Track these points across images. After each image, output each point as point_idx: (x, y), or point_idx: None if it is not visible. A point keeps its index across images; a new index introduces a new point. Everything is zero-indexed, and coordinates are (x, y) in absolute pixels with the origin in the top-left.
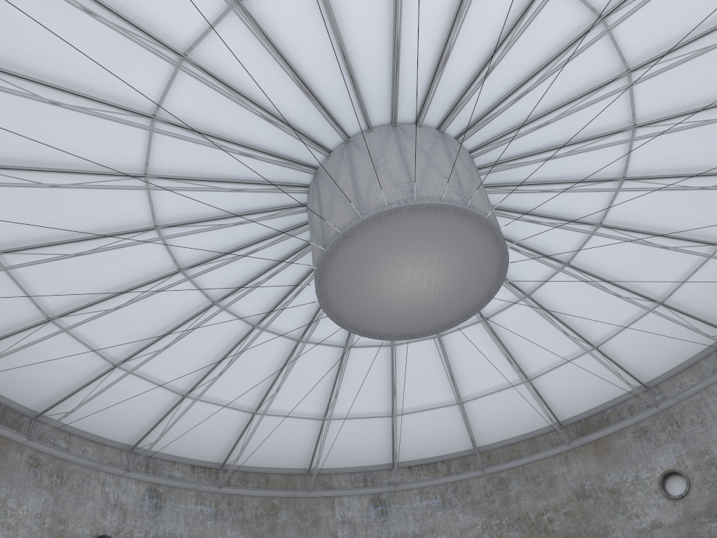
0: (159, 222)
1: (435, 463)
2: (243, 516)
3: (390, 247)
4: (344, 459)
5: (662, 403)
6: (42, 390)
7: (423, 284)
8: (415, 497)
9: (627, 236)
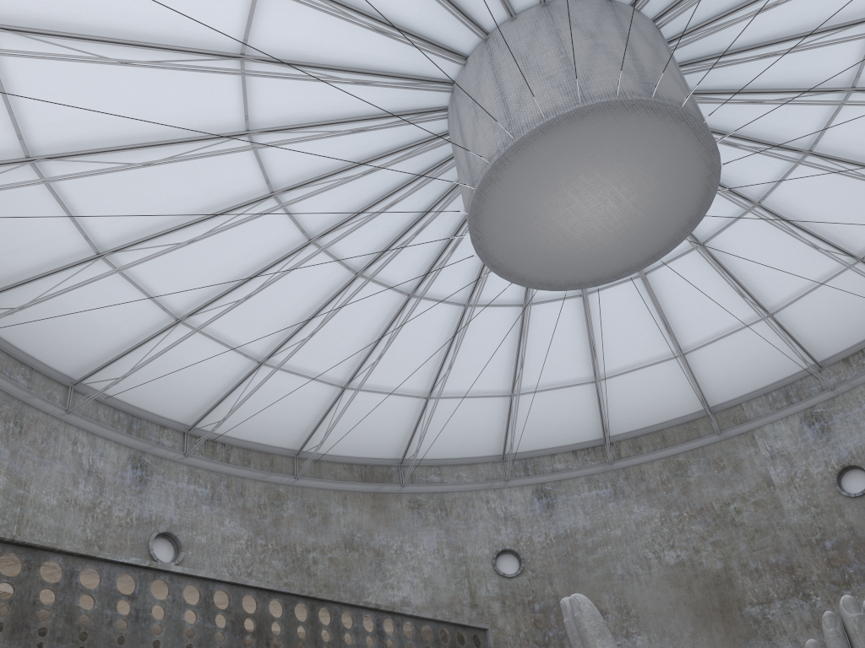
0: (358, 267)
1: None
2: (647, 487)
3: (532, 196)
4: (747, 383)
5: None
6: (389, 441)
7: (611, 205)
8: (864, 395)
9: None
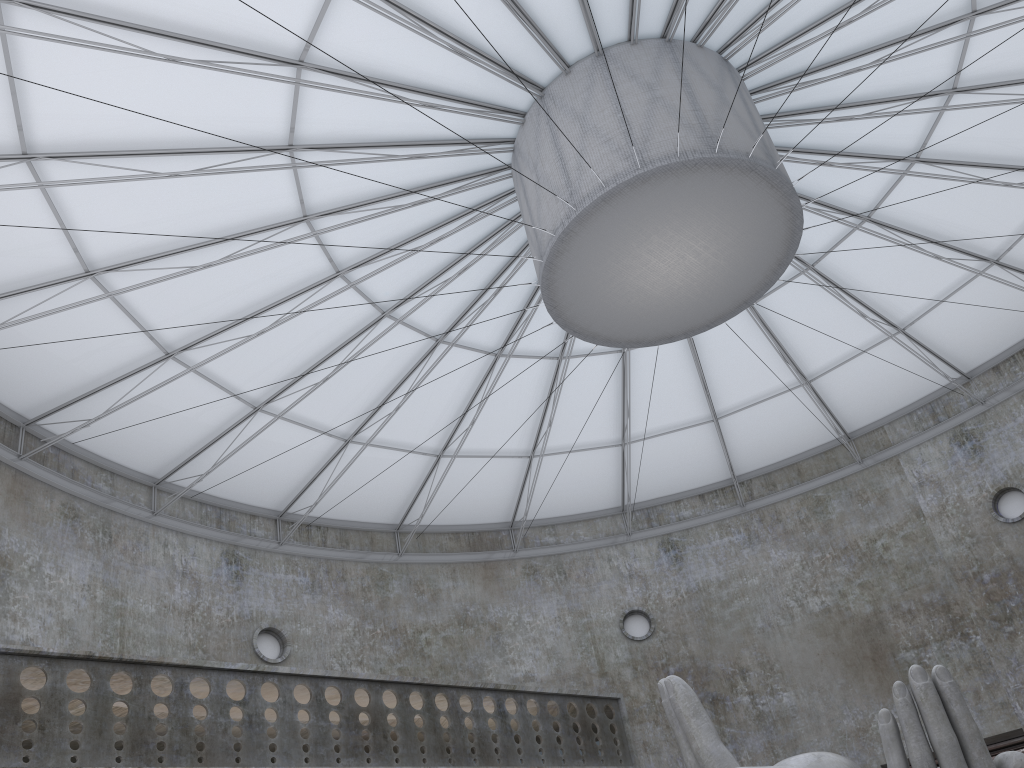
0: (438, 333)
1: None
2: (784, 528)
3: (604, 261)
4: (887, 403)
5: None
6: (495, 505)
7: (690, 259)
8: (1017, 408)
9: None
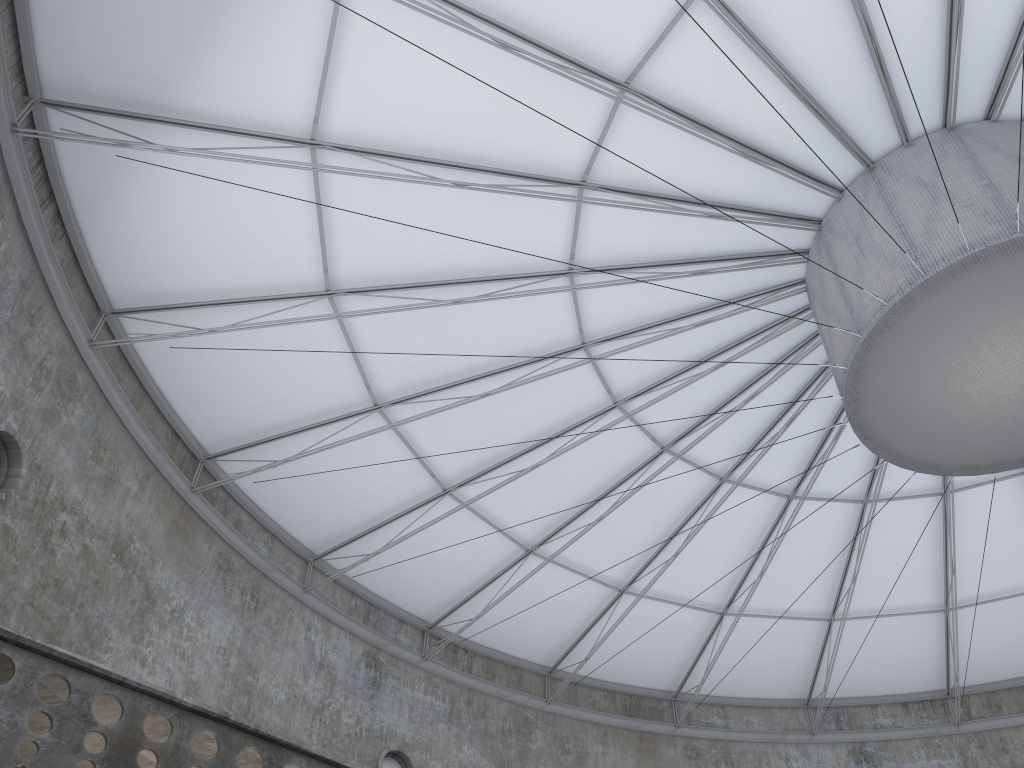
0: (665, 440)
1: None
2: (1011, 761)
3: (935, 348)
4: None
5: None
6: (663, 666)
7: None
8: None
9: None
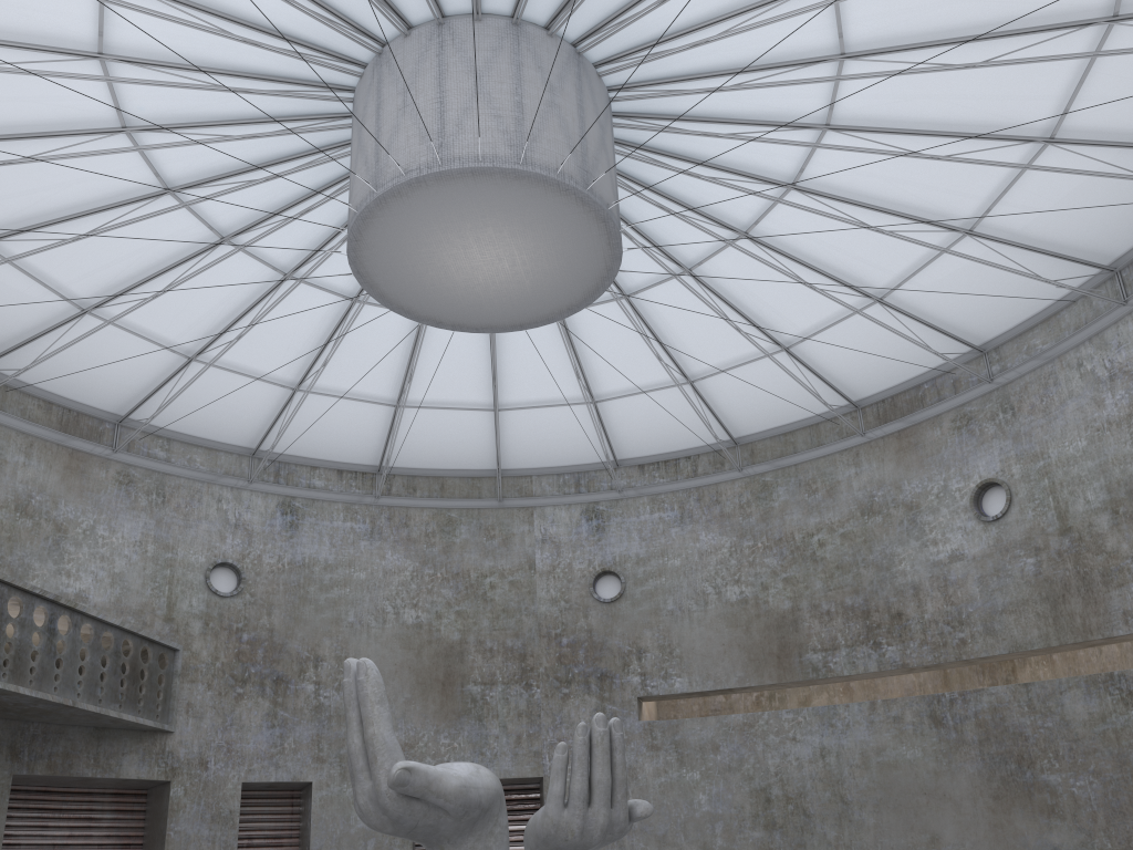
0: (172, 182)
1: (677, 460)
2: (408, 534)
3: (433, 225)
4: (546, 457)
5: (999, 377)
6: (115, 391)
7: (504, 265)
8: (644, 507)
9: (882, 138)
